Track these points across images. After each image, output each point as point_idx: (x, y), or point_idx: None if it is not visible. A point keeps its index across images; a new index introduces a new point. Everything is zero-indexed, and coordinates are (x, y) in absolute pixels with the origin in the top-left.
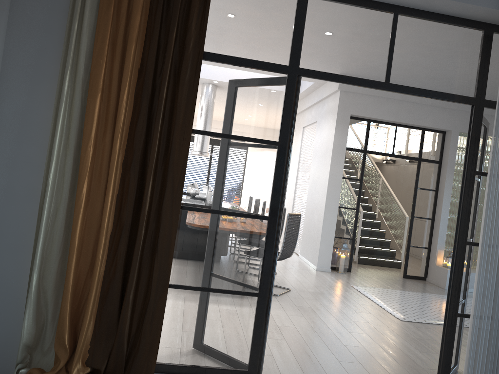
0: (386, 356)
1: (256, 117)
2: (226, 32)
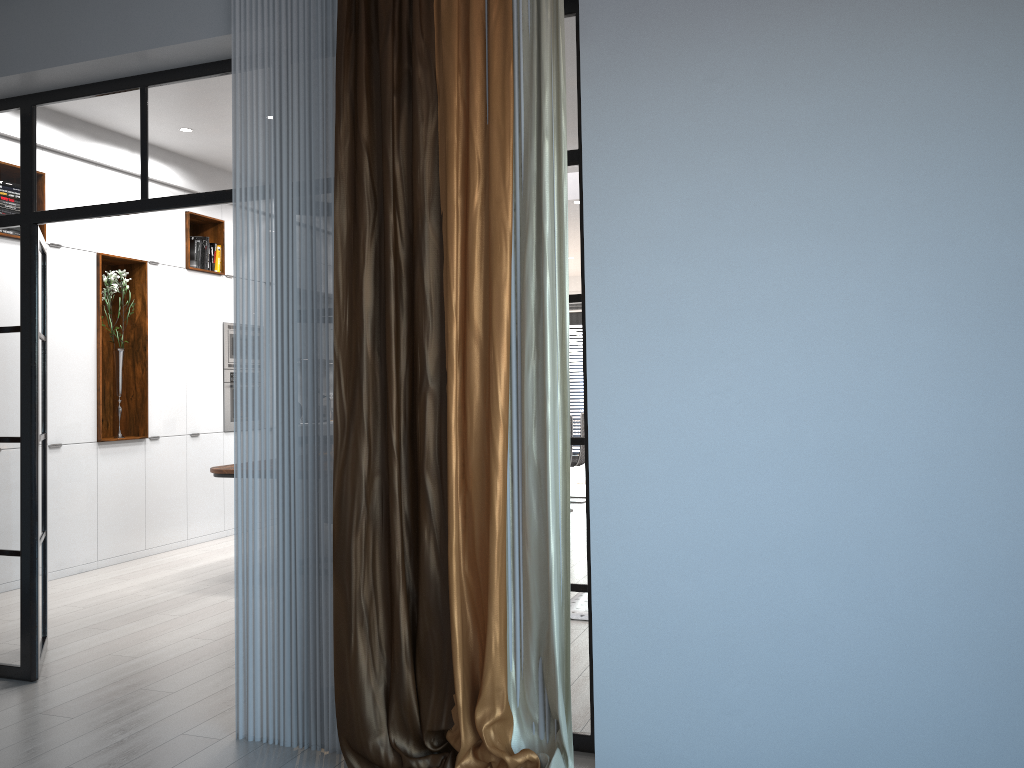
0: None
1: None
2: None
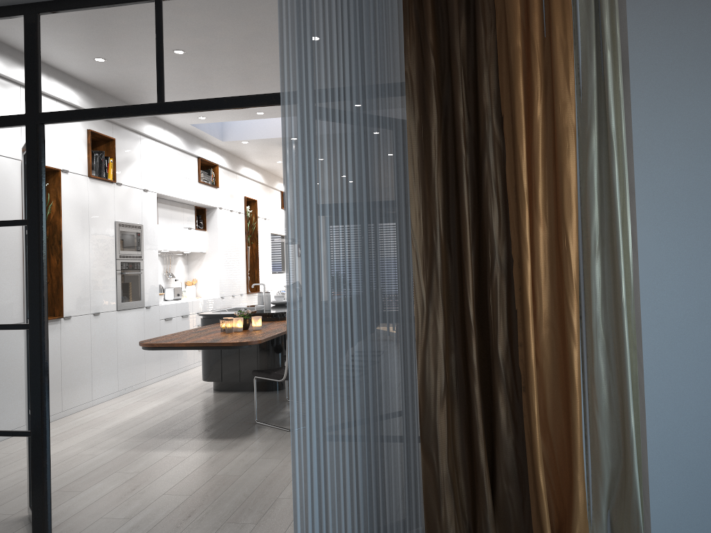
0: None
1: None
2: None
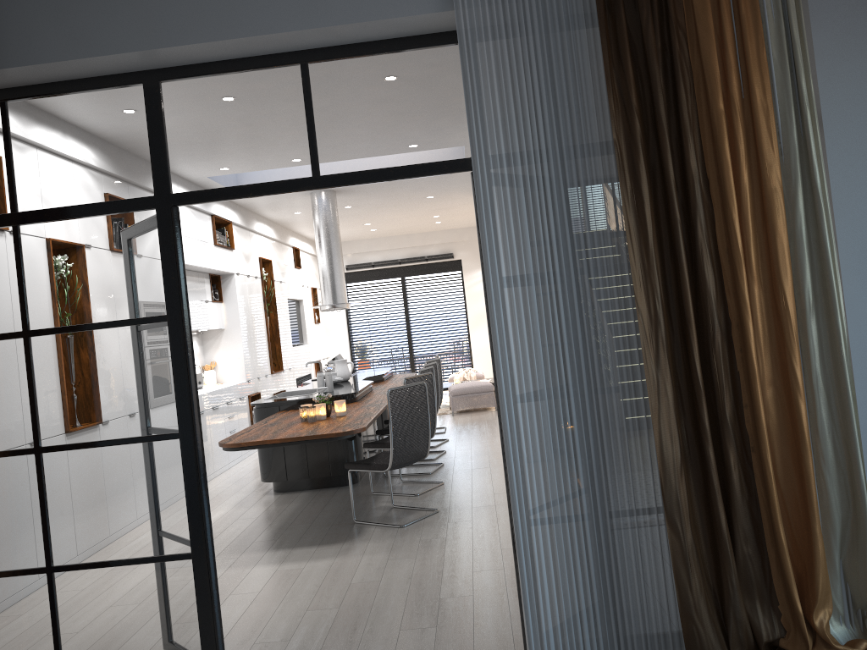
0: (500, 605)
1: (125, 286)
2: (52, 174)
